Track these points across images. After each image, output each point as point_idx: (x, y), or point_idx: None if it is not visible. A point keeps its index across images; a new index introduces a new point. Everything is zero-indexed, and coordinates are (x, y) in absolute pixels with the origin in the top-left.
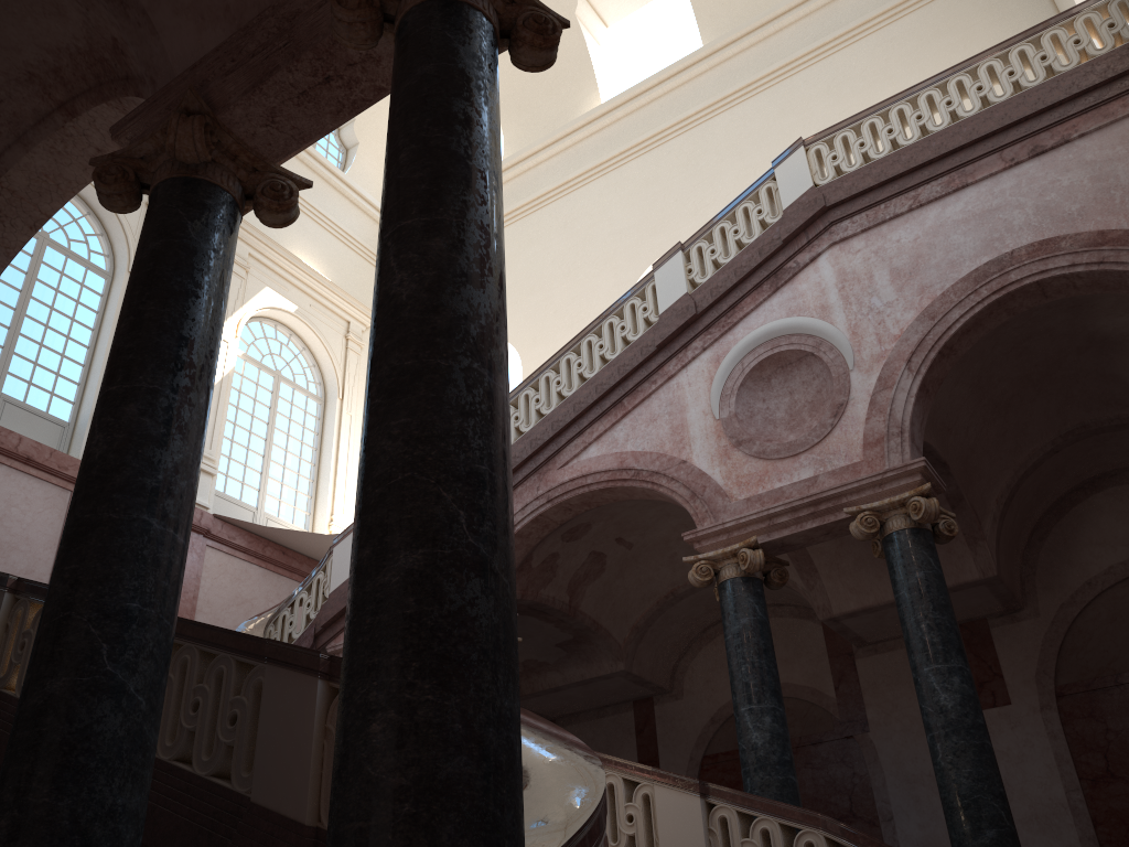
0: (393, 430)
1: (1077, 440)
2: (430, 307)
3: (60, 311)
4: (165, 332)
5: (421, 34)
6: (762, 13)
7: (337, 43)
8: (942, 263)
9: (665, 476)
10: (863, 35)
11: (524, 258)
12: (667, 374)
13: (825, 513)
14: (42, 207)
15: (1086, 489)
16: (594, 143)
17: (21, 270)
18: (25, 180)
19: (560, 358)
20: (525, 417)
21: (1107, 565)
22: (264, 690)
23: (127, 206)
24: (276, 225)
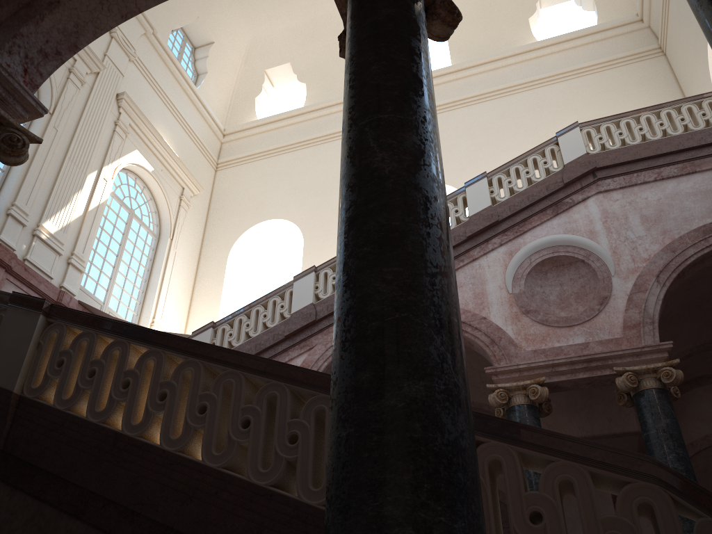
0: None
1: (704, 351)
2: None
3: None
4: (418, 82)
5: None
6: (496, 53)
7: None
8: (678, 217)
9: (470, 326)
10: (559, 81)
11: (312, 171)
12: (472, 257)
13: (594, 369)
14: (138, 2)
15: (691, 383)
16: None
17: None
18: None
19: None
20: None
21: (704, 434)
22: None
23: None
24: (436, 37)
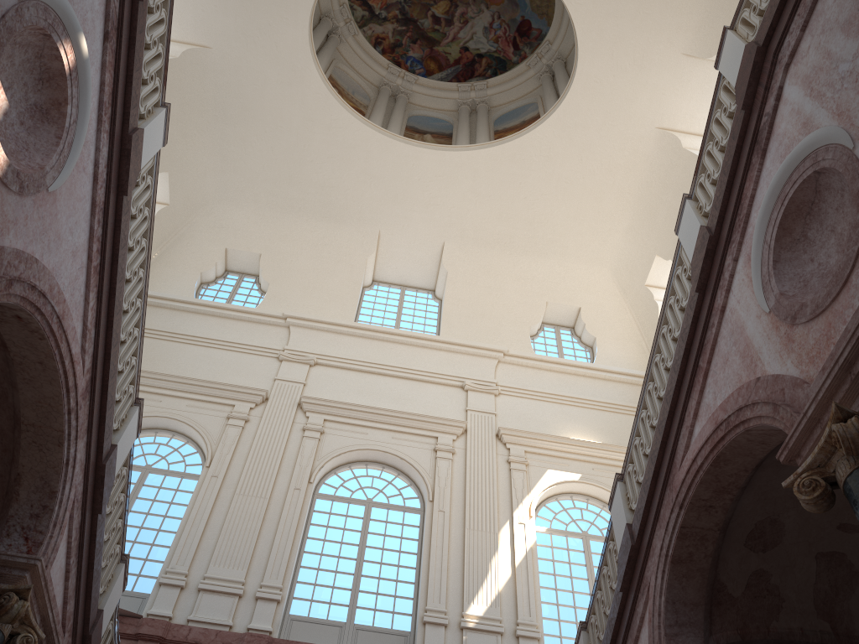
0: None
1: None
2: None
3: (388, 549)
4: None
5: None
6: None
7: None
8: None
9: (747, 407)
10: None
11: None
12: (718, 308)
13: None
14: (55, 426)
15: None
16: None
17: (356, 530)
18: (33, 412)
19: (651, 367)
20: (646, 439)
21: None
22: None
23: None
24: None
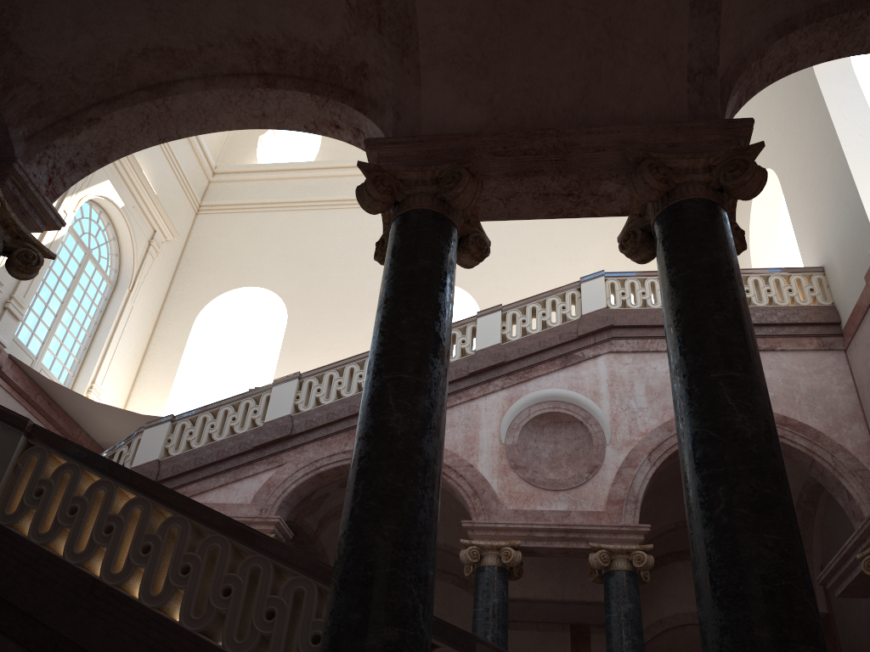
0: (767, 541)
1: None
2: (769, 450)
3: None
4: (439, 341)
5: (709, 224)
6: None
7: (599, 180)
8: None
9: (455, 472)
10: None
11: (312, 240)
12: (471, 396)
13: (571, 540)
14: (180, 130)
15: (673, 556)
16: None
17: None
18: (185, 106)
19: None
20: (347, 385)
21: (675, 612)
22: None
23: (379, 211)
24: (464, 265)
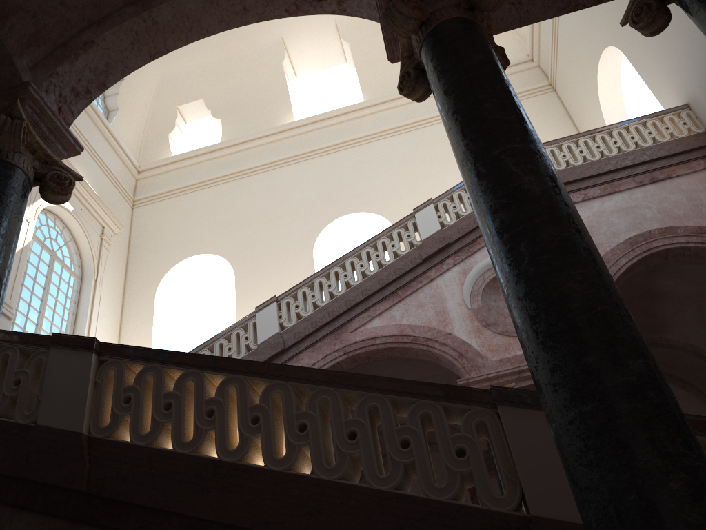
0: None
1: None
2: None
3: None
4: (526, 116)
5: None
6: None
7: None
8: (607, 232)
9: (437, 342)
10: None
11: (236, 205)
12: (429, 278)
13: None
14: (168, 42)
15: None
16: (289, 143)
17: None
18: (170, 16)
19: (345, 260)
20: (320, 296)
21: None
22: (505, 426)
23: (410, 31)
24: None
